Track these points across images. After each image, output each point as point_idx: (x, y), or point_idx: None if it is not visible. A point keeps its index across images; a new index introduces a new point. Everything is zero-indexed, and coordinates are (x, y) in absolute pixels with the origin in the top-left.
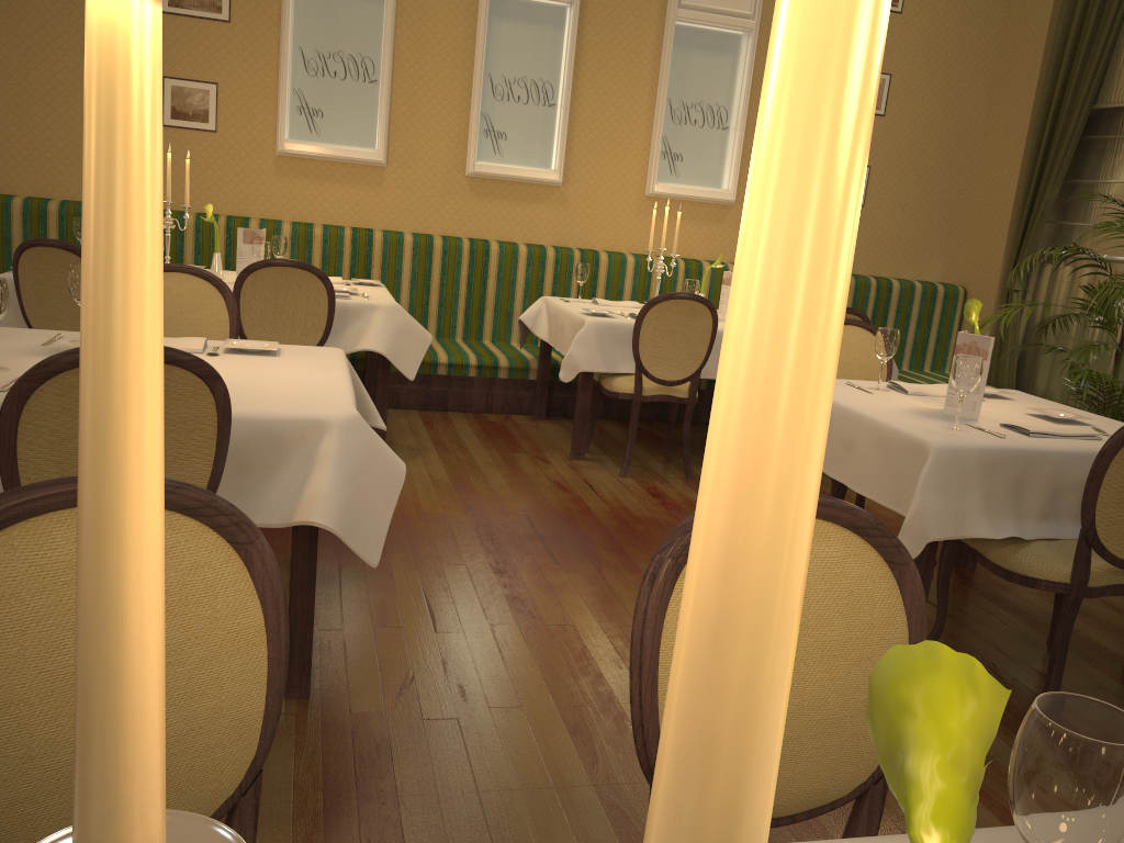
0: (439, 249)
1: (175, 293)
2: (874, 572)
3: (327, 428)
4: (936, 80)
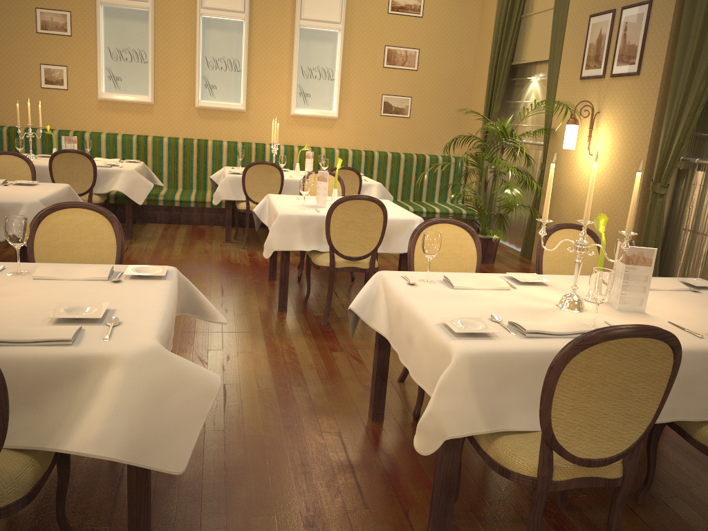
0: (181, 145)
1: (6, 163)
2: (105, 224)
3: (23, 206)
4: (445, 51)
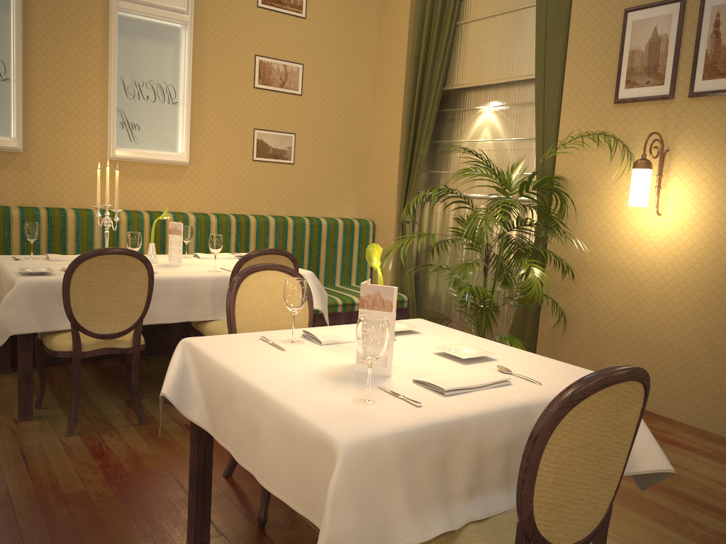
0: None
1: None
2: None
3: None
4: (337, 70)
